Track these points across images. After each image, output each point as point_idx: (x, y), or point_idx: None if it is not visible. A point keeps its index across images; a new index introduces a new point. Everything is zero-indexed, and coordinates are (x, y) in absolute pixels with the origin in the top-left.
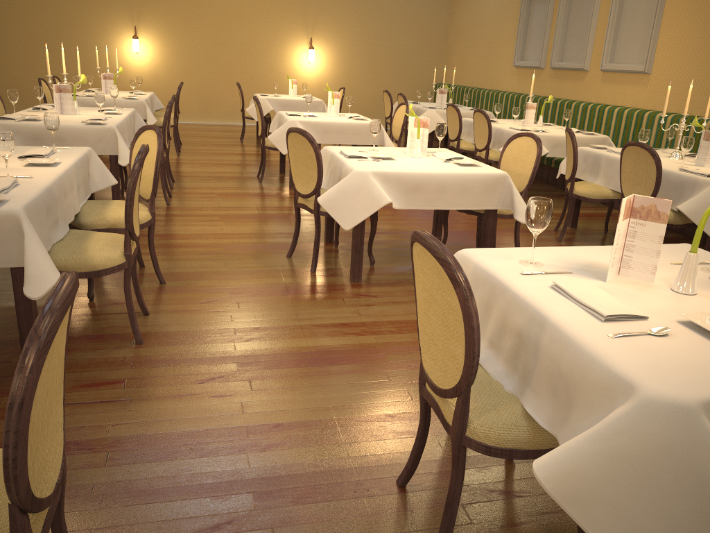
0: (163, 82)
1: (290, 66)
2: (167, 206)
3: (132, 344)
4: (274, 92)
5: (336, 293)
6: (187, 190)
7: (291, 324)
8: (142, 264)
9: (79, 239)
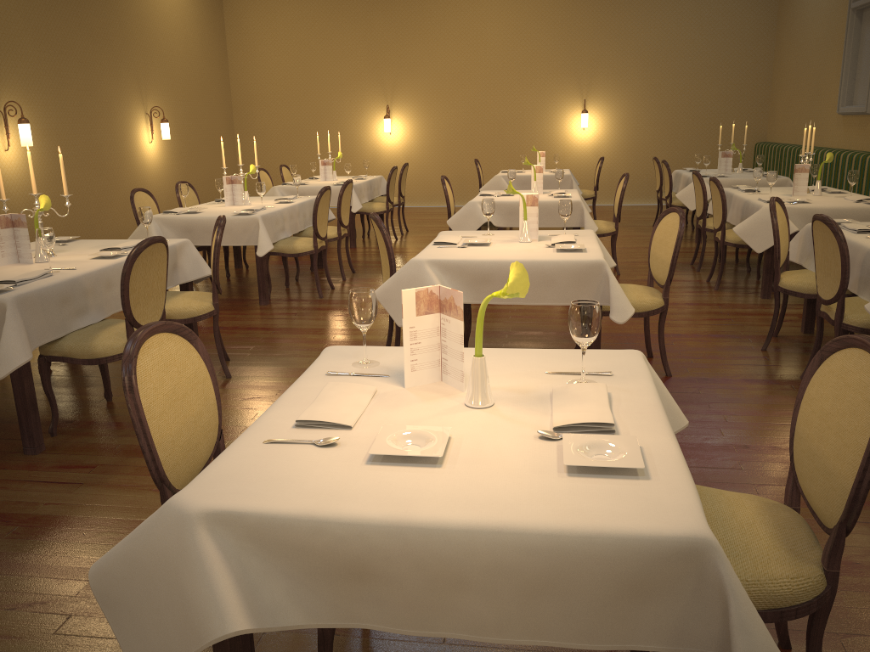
0: (416, 163)
1: (560, 134)
2: (318, 299)
3: None
4: None
5: None
6: (358, 282)
7: None
8: (226, 358)
9: (100, 327)
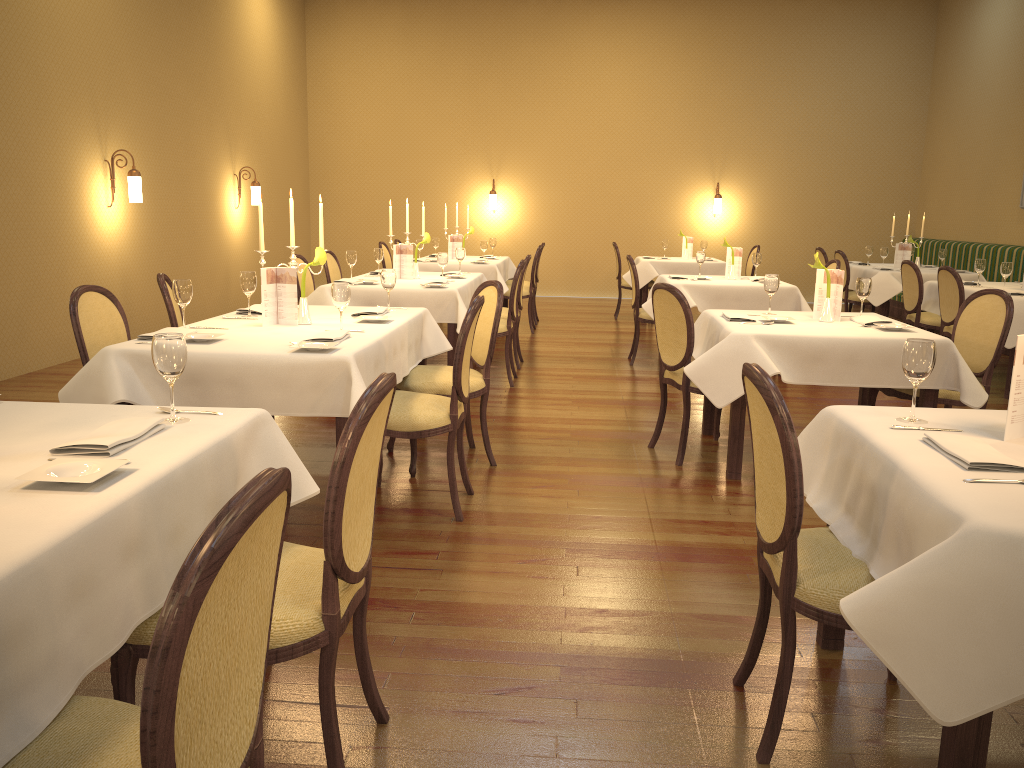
0: (522, 246)
1: (688, 220)
2: (510, 387)
3: (451, 520)
4: (665, 255)
5: (704, 489)
6: (537, 371)
7: (638, 516)
8: (472, 444)
9: (404, 397)
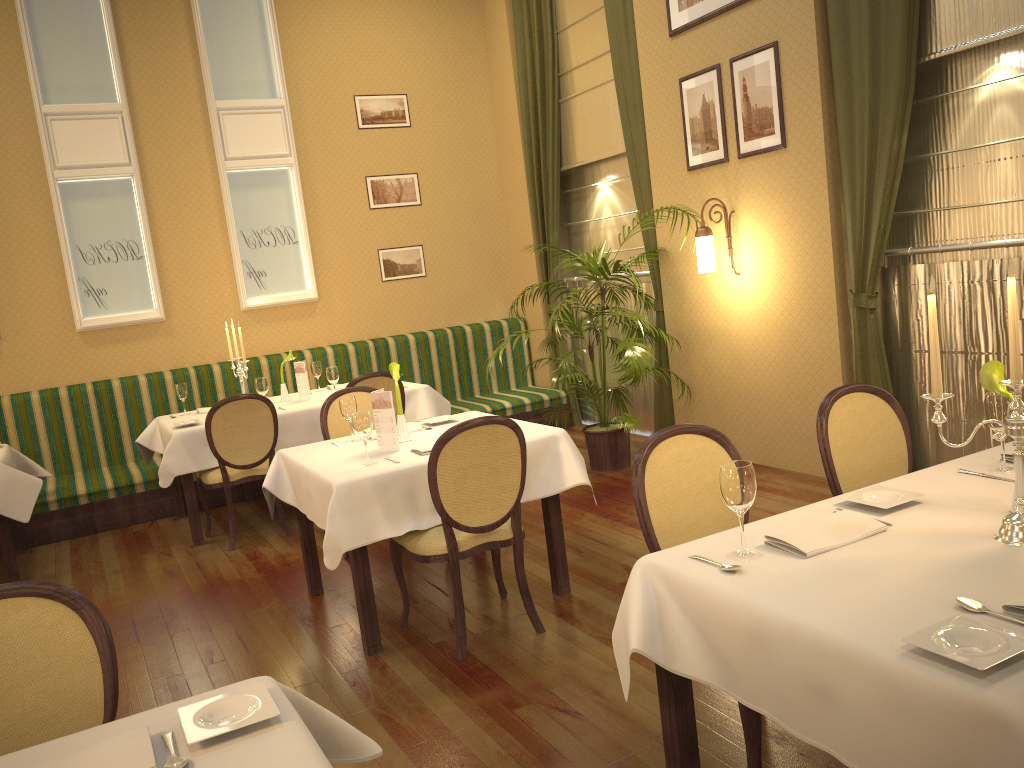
0: None
1: None
2: None
3: None
4: None
5: None
6: None
7: None
8: None
9: None
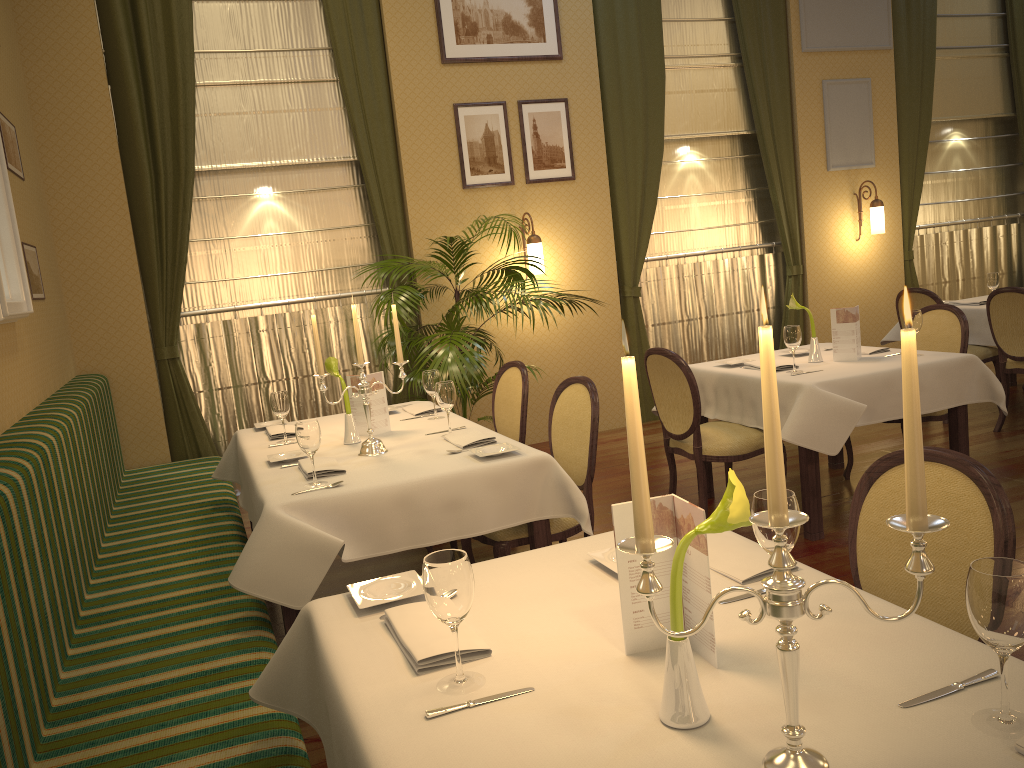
0: None
1: None
2: None
3: None
4: None
5: None
6: None
7: None
8: None
9: None
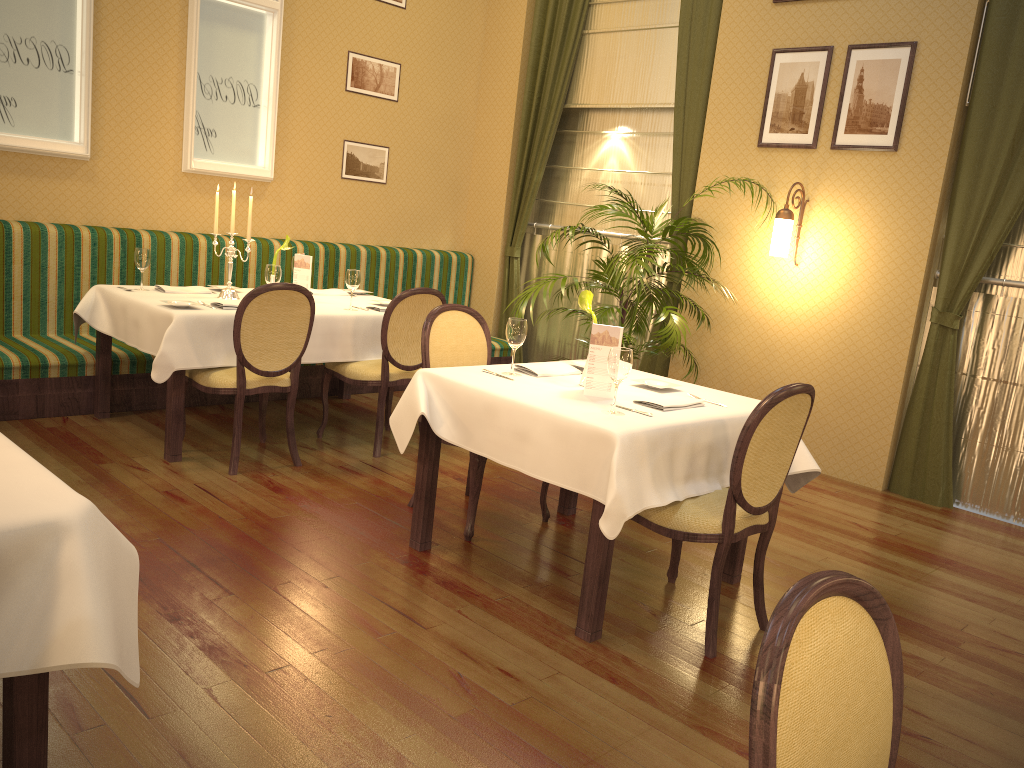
0: None
1: None
2: None
3: None
4: None
5: None
6: None
7: None
8: None
9: None
